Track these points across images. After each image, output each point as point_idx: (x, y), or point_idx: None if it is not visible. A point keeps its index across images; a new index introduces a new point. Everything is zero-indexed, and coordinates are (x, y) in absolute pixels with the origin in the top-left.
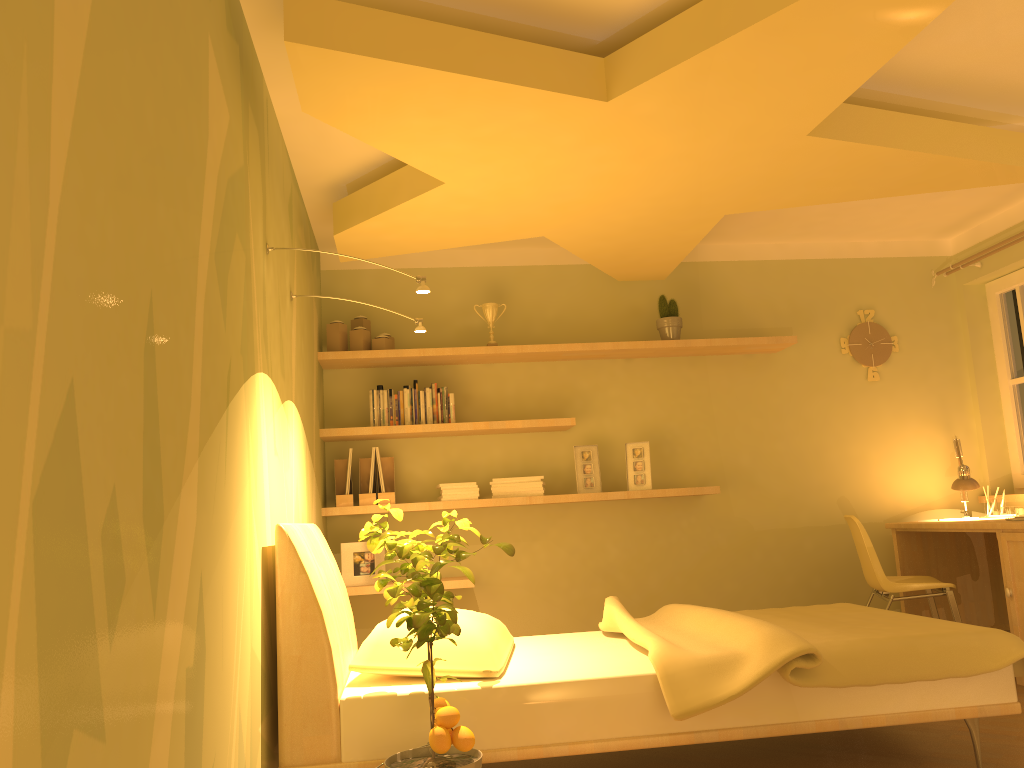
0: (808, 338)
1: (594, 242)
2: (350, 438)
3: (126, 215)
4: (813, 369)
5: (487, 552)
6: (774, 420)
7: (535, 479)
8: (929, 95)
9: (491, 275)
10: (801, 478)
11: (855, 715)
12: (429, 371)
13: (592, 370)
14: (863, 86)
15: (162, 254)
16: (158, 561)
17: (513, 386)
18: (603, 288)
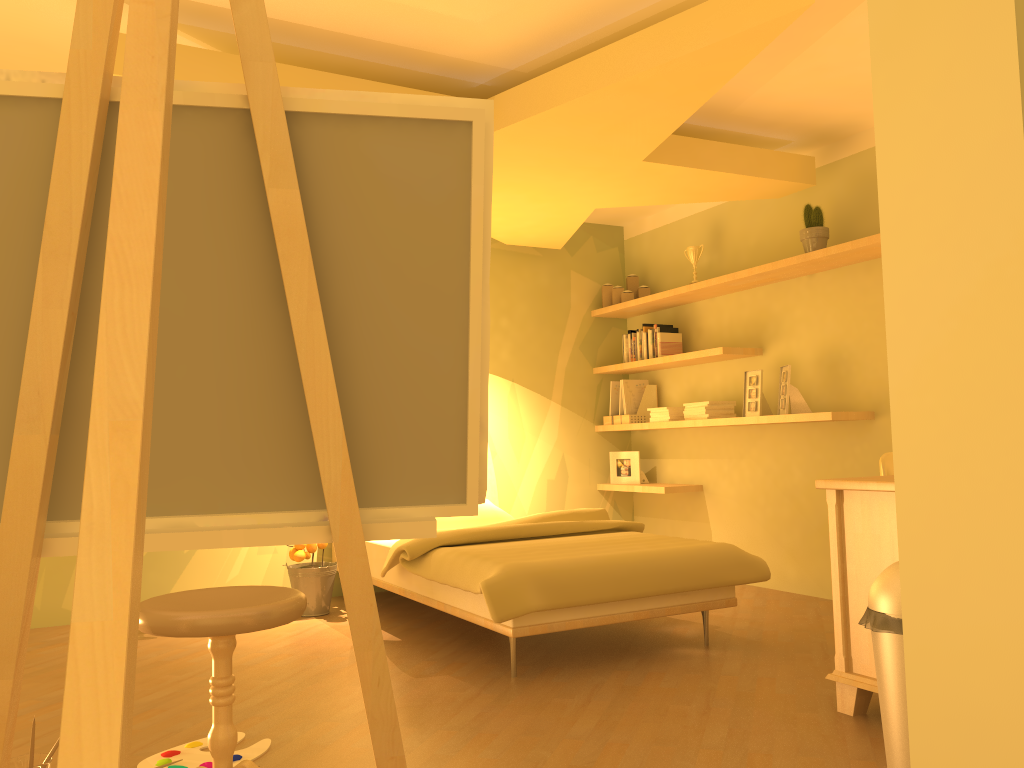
0: None
1: (639, 198)
2: (623, 372)
3: None
4: None
5: (712, 466)
6: None
7: (704, 404)
8: (598, 24)
9: (713, 215)
10: None
11: (450, 604)
12: (678, 311)
13: (782, 292)
14: (540, 54)
15: None
16: None
17: (727, 316)
18: (791, 204)
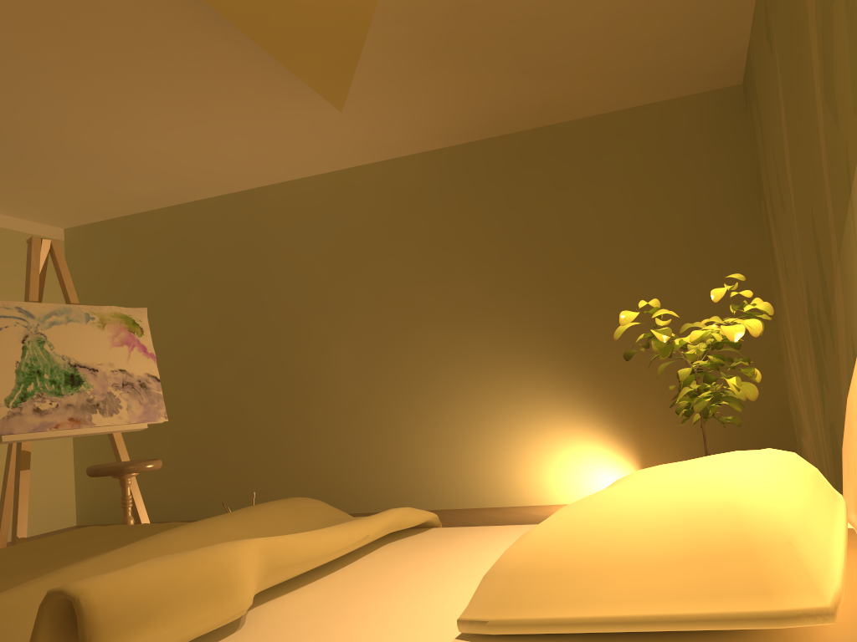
0: None
1: None
2: None
3: (802, 191)
4: None
5: None
6: None
7: None
8: None
9: None
10: None
11: None
12: None
13: None
14: None
15: (809, 177)
16: (832, 329)
17: None
18: None
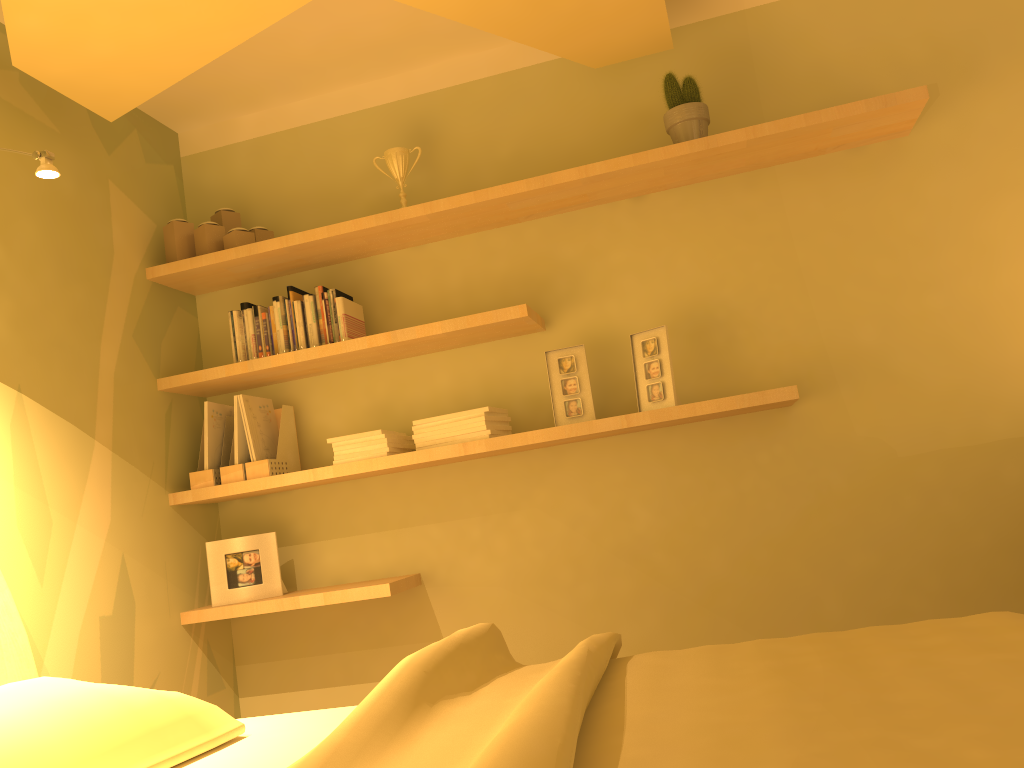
0: (973, 96)
1: None
2: (220, 387)
3: None
4: (989, 150)
5: (442, 535)
6: (918, 255)
7: (476, 414)
8: None
9: (410, 111)
10: (984, 352)
11: None
12: (335, 273)
13: (580, 227)
14: None
15: None
16: None
17: (458, 274)
18: (585, 91)
